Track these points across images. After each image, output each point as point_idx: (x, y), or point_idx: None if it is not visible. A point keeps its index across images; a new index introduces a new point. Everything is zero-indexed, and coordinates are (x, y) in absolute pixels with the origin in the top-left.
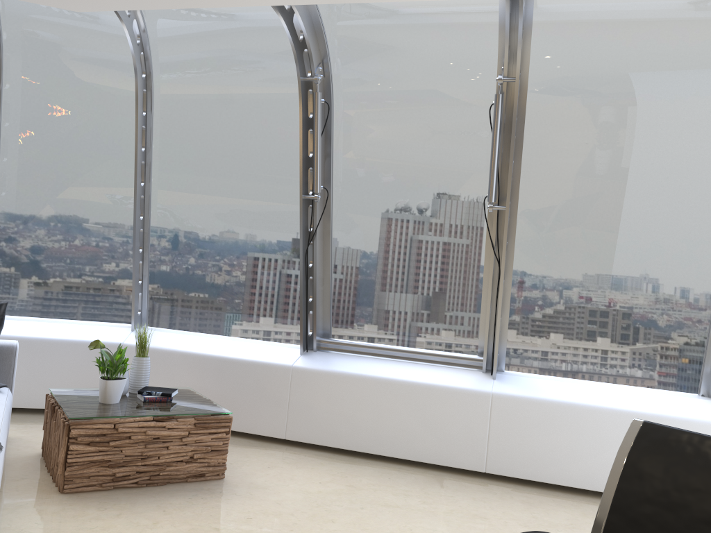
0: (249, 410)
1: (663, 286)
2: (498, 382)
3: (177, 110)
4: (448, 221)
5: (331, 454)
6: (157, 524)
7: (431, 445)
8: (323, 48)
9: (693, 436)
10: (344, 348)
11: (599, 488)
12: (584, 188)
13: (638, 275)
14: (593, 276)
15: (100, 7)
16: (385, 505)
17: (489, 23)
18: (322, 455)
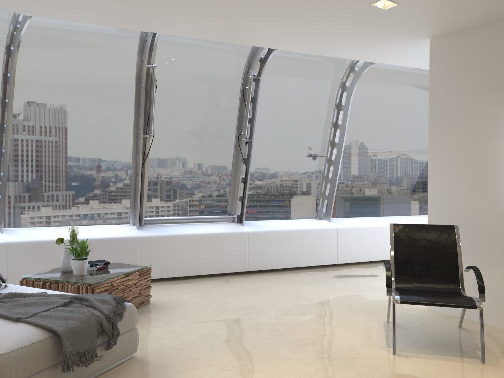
0: None
1: (306, 173)
2: (246, 226)
3: (35, 74)
4: (215, 146)
5: (169, 281)
6: (168, 323)
7: (222, 264)
8: (155, 47)
9: (410, 225)
10: (159, 221)
11: (294, 266)
12: (277, 129)
13: (297, 169)
14: (279, 170)
15: (49, 16)
16: (234, 292)
17: (246, 48)
18: (166, 282)
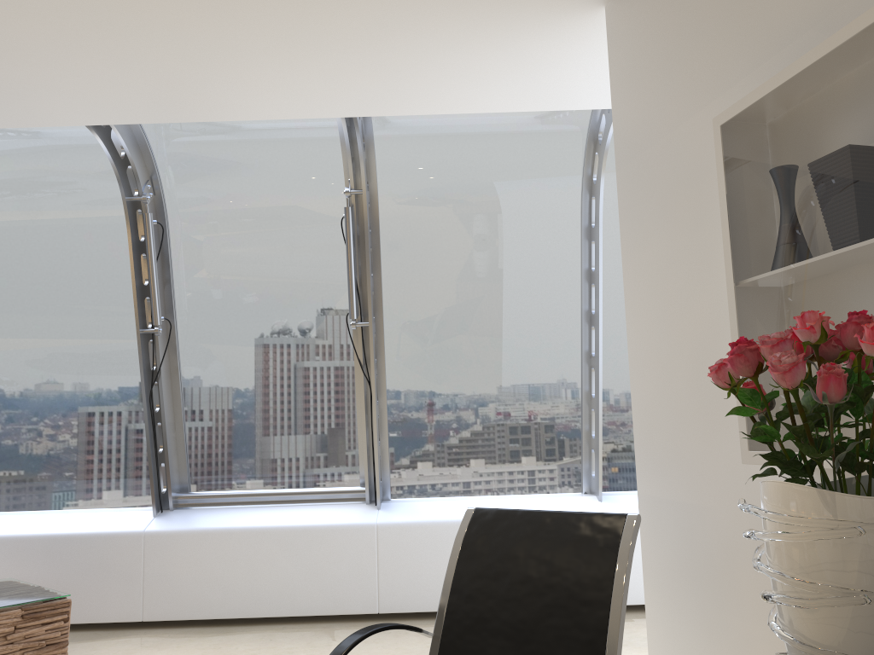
0: (93, 594)
1: (534, 388)
2: (384, 512)
3: None
4: (312, 343)
5: (201, 628)
6: None
7: (317, 595)
8: (151, 164)
9: (512, 513)
10: (207, 501)
11: None
12: (447, 296)
13: (510, 380)
14: (467, 385)
15: None
16: None
17: (330, 135)
18: (190, 631)
